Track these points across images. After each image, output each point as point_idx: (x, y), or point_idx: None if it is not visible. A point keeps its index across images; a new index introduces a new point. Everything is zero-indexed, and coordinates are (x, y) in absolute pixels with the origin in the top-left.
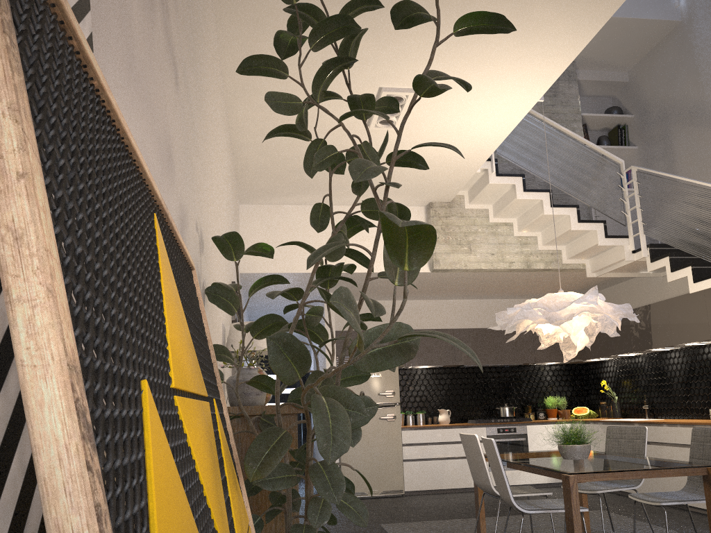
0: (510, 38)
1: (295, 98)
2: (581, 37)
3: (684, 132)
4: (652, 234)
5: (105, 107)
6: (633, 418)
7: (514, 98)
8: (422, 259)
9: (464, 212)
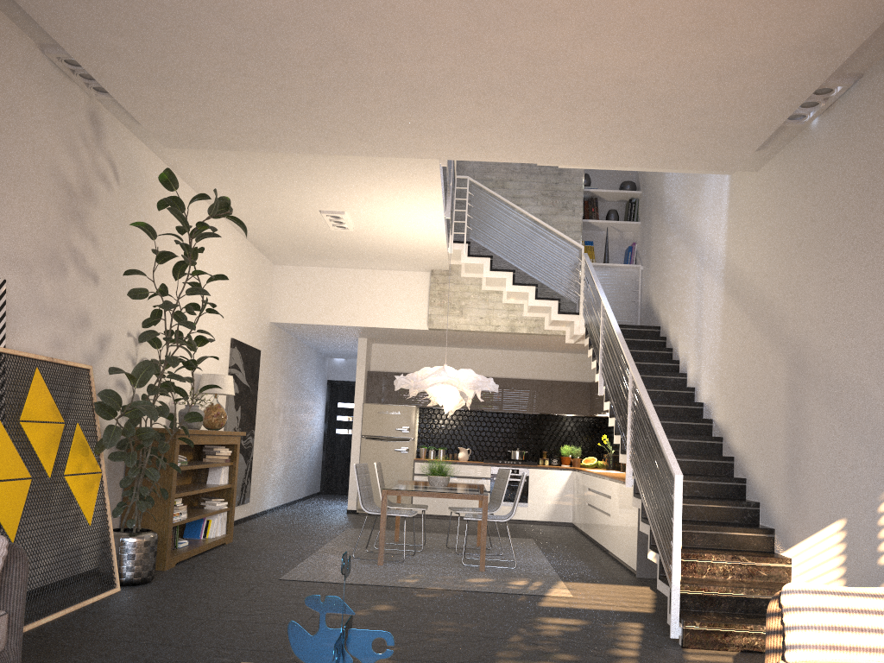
0: (384, 192)
1: (146, 290)
2: (433, 192)
3: (655, 218)
4: (584, 315)
5: (6, 353)
6: (619, 470)
7: (424, 217)
8: (136, 381)
9: (460, 279)
